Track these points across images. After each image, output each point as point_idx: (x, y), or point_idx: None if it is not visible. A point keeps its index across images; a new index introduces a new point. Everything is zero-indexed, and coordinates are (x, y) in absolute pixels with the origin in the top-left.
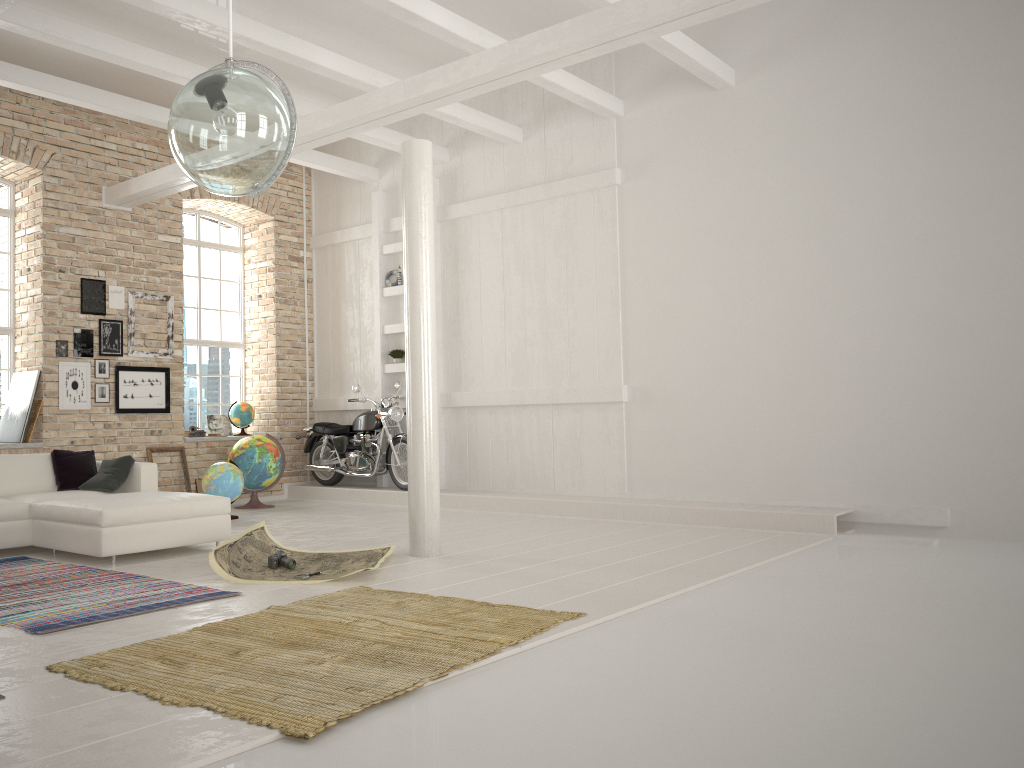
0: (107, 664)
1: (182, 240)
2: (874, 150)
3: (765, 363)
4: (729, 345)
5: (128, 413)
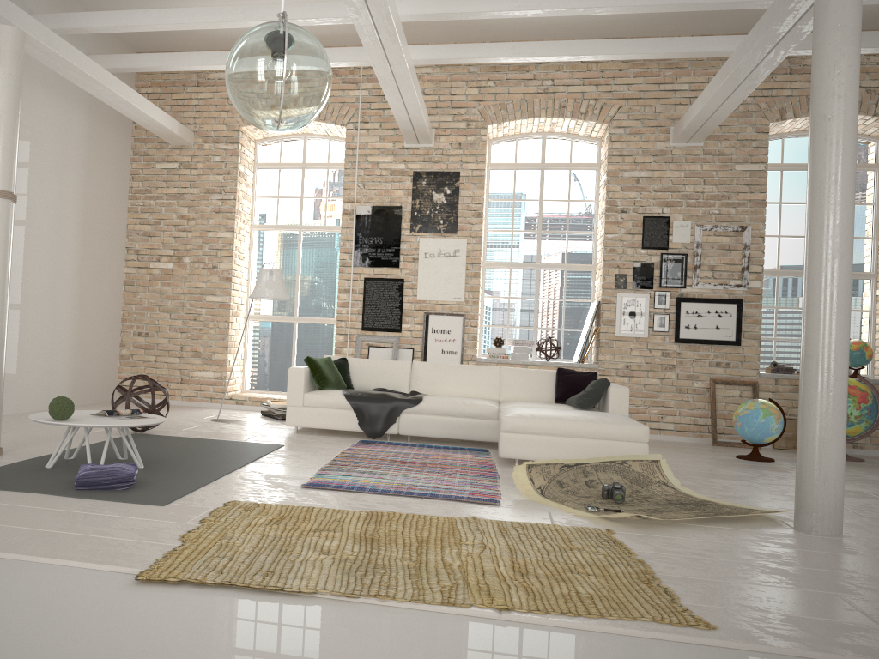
0: (252, 509)
1: (766, 166)
2: None
3: None
4: None
5: (689, 343)
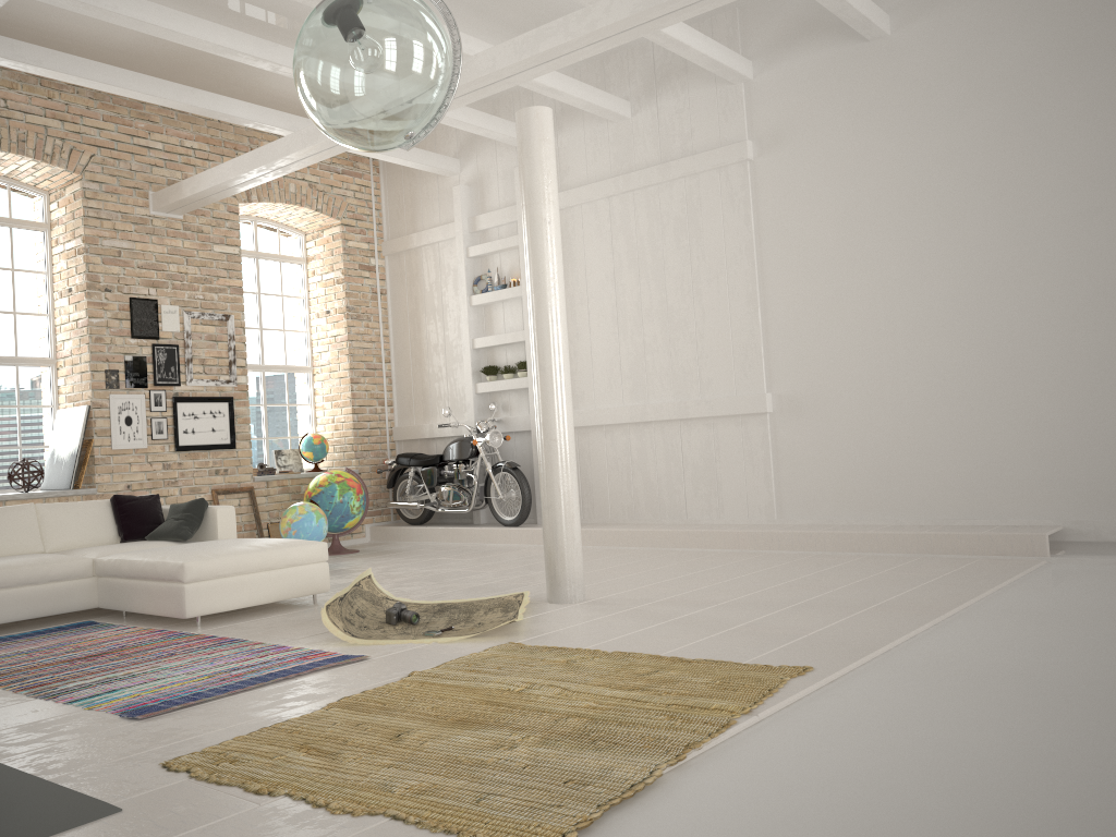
0: (238, 758)
1: (240, 250)
2: (1070, 99)
3: (942, 359)
4: (896, 340)
5: (189, 451)
